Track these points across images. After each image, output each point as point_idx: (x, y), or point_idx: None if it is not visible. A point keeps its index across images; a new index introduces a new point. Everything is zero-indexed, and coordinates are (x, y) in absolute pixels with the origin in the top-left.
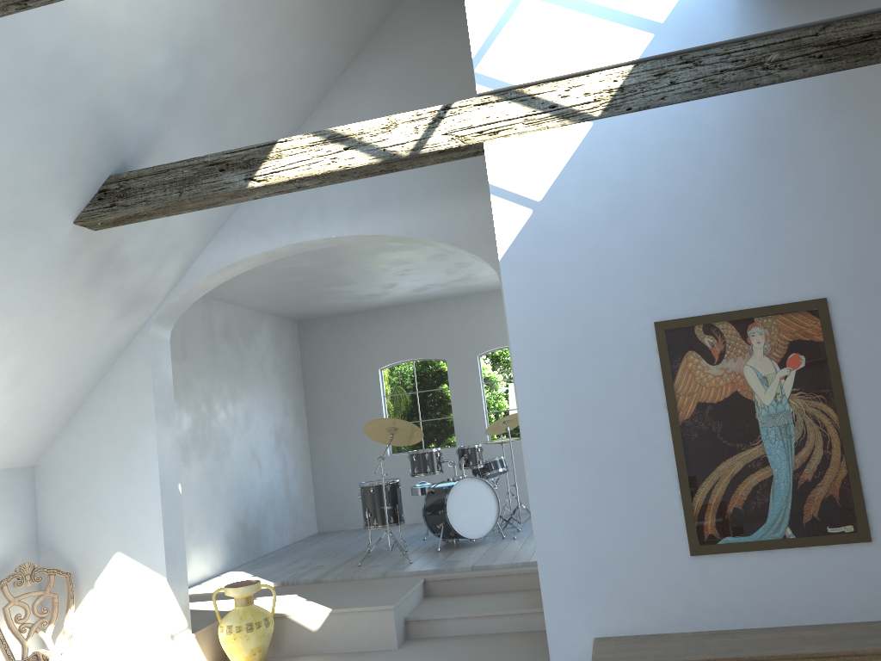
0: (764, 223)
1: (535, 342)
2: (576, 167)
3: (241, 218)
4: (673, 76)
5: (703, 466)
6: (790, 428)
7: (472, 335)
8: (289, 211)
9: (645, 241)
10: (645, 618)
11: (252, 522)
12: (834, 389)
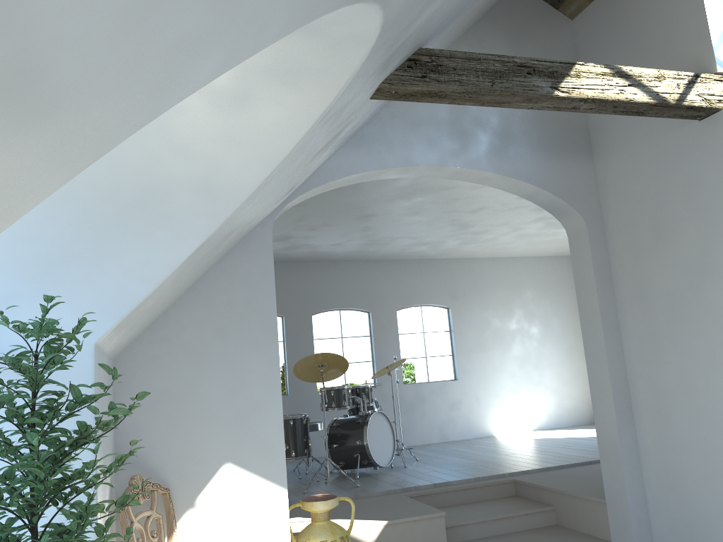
0: None
1: None
2: None
3: (372, 132)
4: None
5: None
6: None
7: (309, 296)
8: (418, 136)
9: None
10: None
11: None
12: None
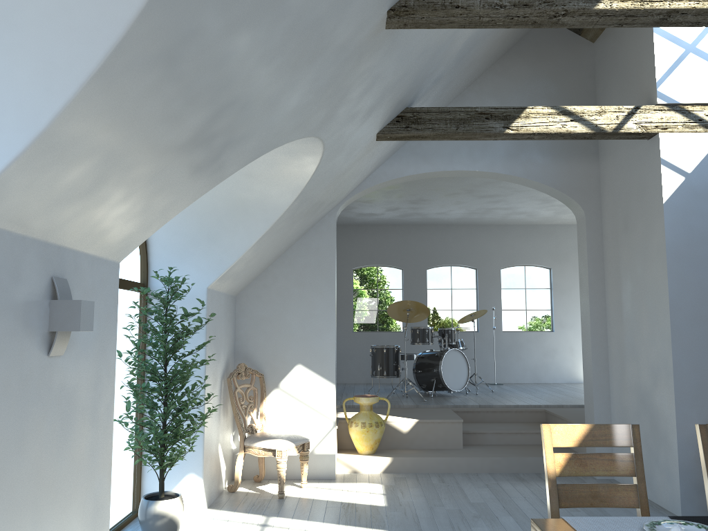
0: None
1: (680, 254)
2: None
3: (411, 147)
4: None
5: None
6: None
7: (424, 253)
8: (447, 148)
9: None
10: None
11: None
12: None
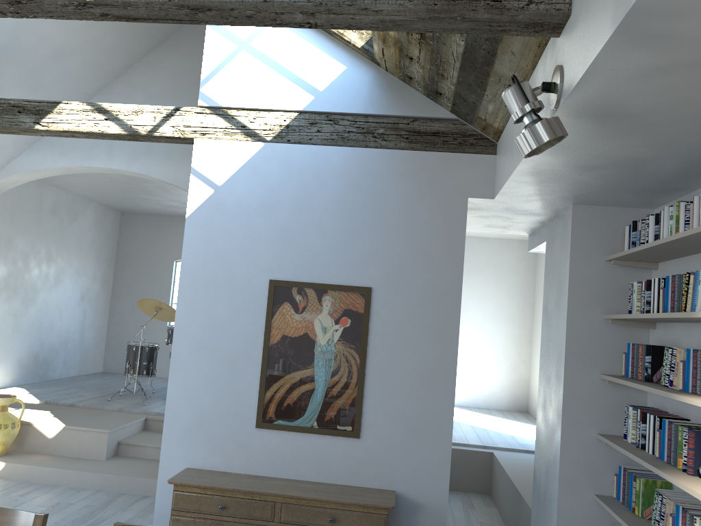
0: (348, 233)
1: (195, 276)
2: (248, 169)
3: (51, 139)
4: (320, 126)
5: (276, 375)
6: (331, 361)
7: None
8: (86, 142)
9: (277, 227)
10: (220, 461)
11: (44, 354)
12: (362, 343)
